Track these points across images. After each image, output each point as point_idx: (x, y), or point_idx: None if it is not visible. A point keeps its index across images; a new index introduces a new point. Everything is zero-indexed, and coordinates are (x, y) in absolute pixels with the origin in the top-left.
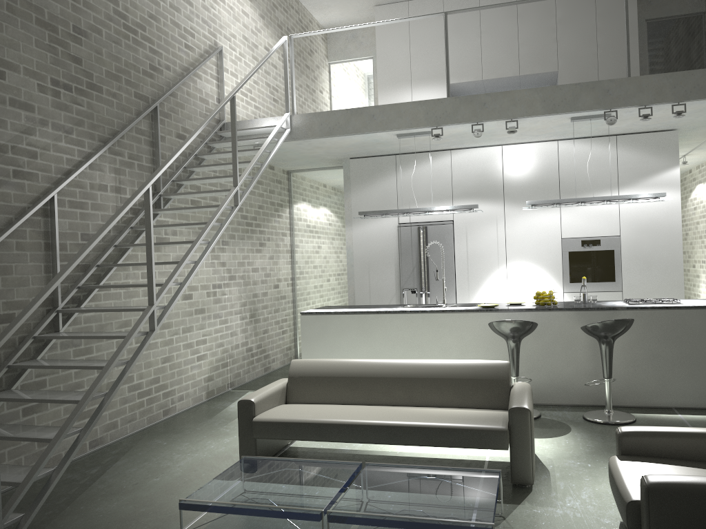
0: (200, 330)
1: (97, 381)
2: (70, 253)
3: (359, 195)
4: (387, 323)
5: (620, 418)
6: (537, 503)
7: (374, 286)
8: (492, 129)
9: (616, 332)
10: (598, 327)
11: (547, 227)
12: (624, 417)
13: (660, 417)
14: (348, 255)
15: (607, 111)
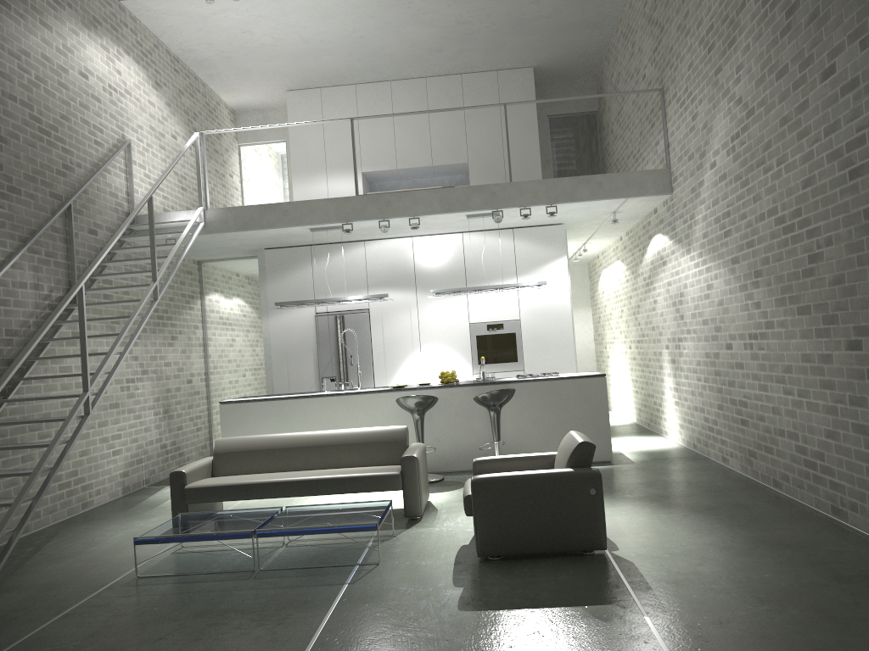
0: (115, 425)
1: (45, 456)
2: None
3: (275, 286)
4: (306, 407)
5: None
6: (422, 526)
7: (293, 377)
8: (399, 224)
9: (500, 400)
10: (485, 397)
11: (456, 313)
12: None
13: None
14: (265, 346)
15: (495, 211)
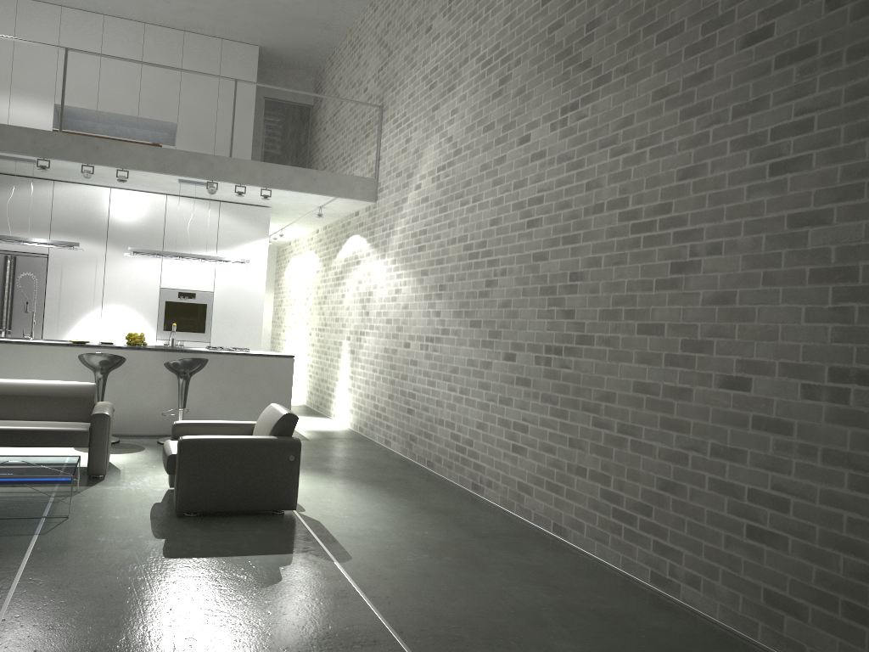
0: None
1: None
2: None
3: None
4: None
5: None
6: (107, 484)
7: None
8: (103, 172)
9: (192, 368)
10: (178, 363)
11: (147, 275)
12: None
13: None
14: None
15: (210, 182)
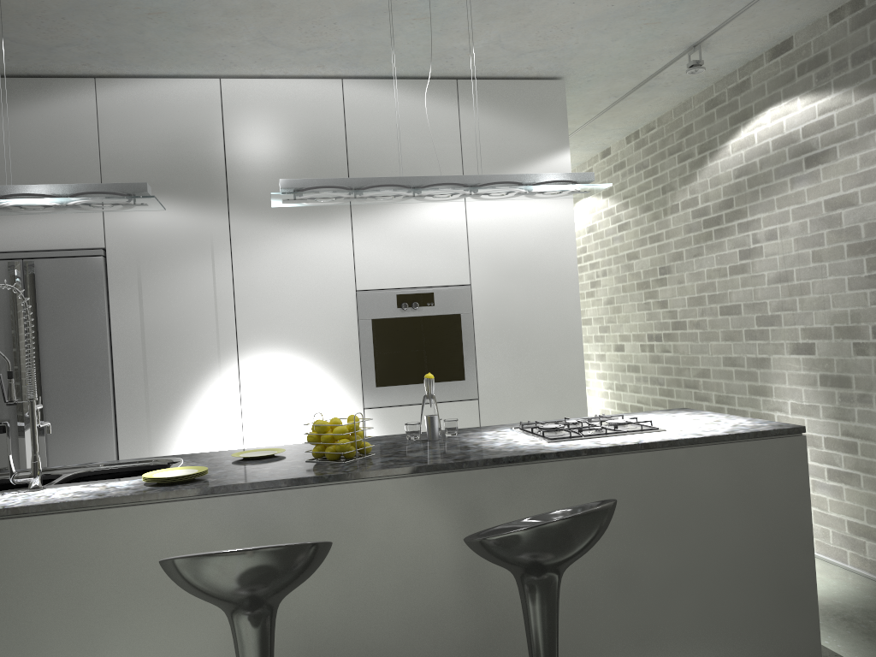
0: None
1: None
2: None
3: None
4: None
5: None
6: None
7: None
8: None
9: (579, 551)
10: (529, 543)
11: (325, 266)
12: None
13: None
14: None
15: None
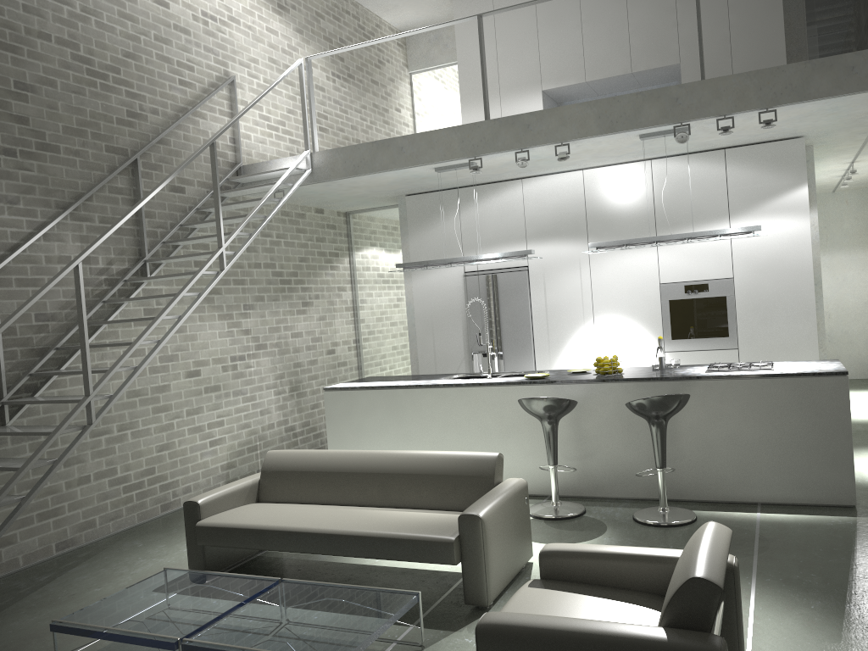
0: (213, 411)
1: (7, 485)
2: (21, 337)
3: (418, 240)
4: (418, 399)
5: (672, 518)
6: None
7: (440, 349)
8: (551, 154)
9: (662, 411)
10: (640, 405)
11: (641, 270)
12: (678, 517)
13: (730, 517)
14: (408, 312)
15: (678, 126)
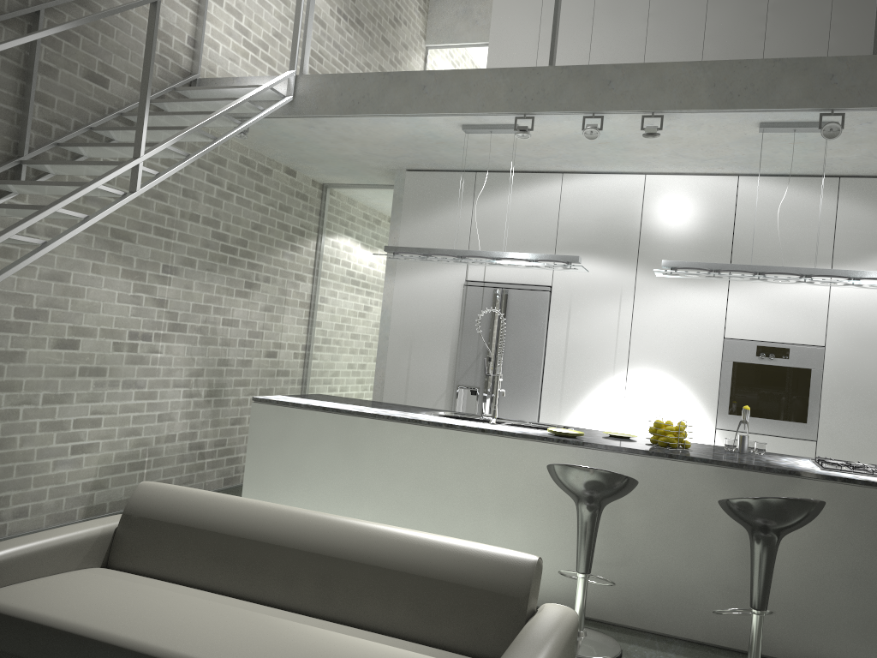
0: (88, 404)
1: None
2: None
3: (412, 230)
4: (388, 437)
5: None
6: None
7: (415, 375)
8: (624, 135)
9: (785, 522)
10: (750, 507)
11: (702, 316)
12: None
13: None
14: (383, 320)
15: (826, 114)
